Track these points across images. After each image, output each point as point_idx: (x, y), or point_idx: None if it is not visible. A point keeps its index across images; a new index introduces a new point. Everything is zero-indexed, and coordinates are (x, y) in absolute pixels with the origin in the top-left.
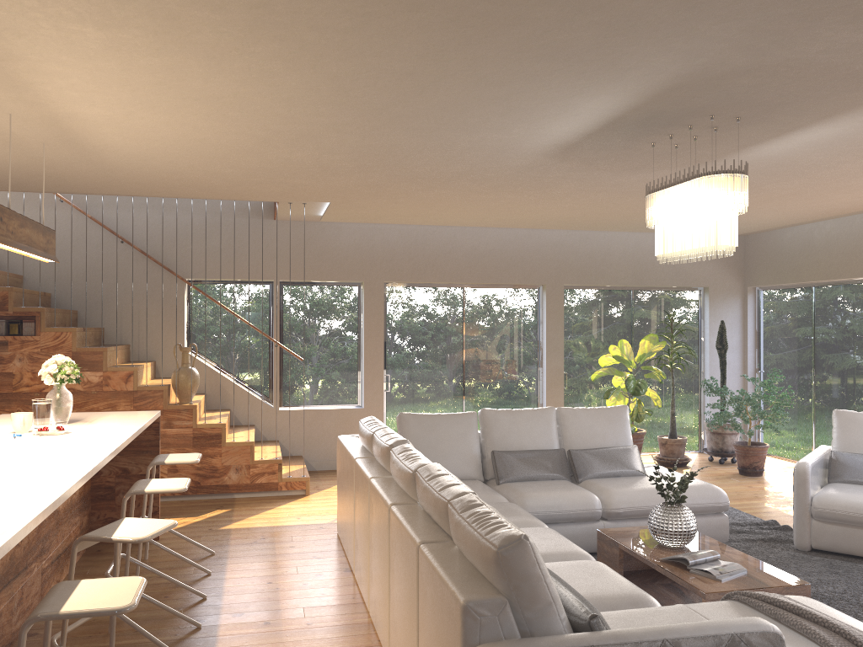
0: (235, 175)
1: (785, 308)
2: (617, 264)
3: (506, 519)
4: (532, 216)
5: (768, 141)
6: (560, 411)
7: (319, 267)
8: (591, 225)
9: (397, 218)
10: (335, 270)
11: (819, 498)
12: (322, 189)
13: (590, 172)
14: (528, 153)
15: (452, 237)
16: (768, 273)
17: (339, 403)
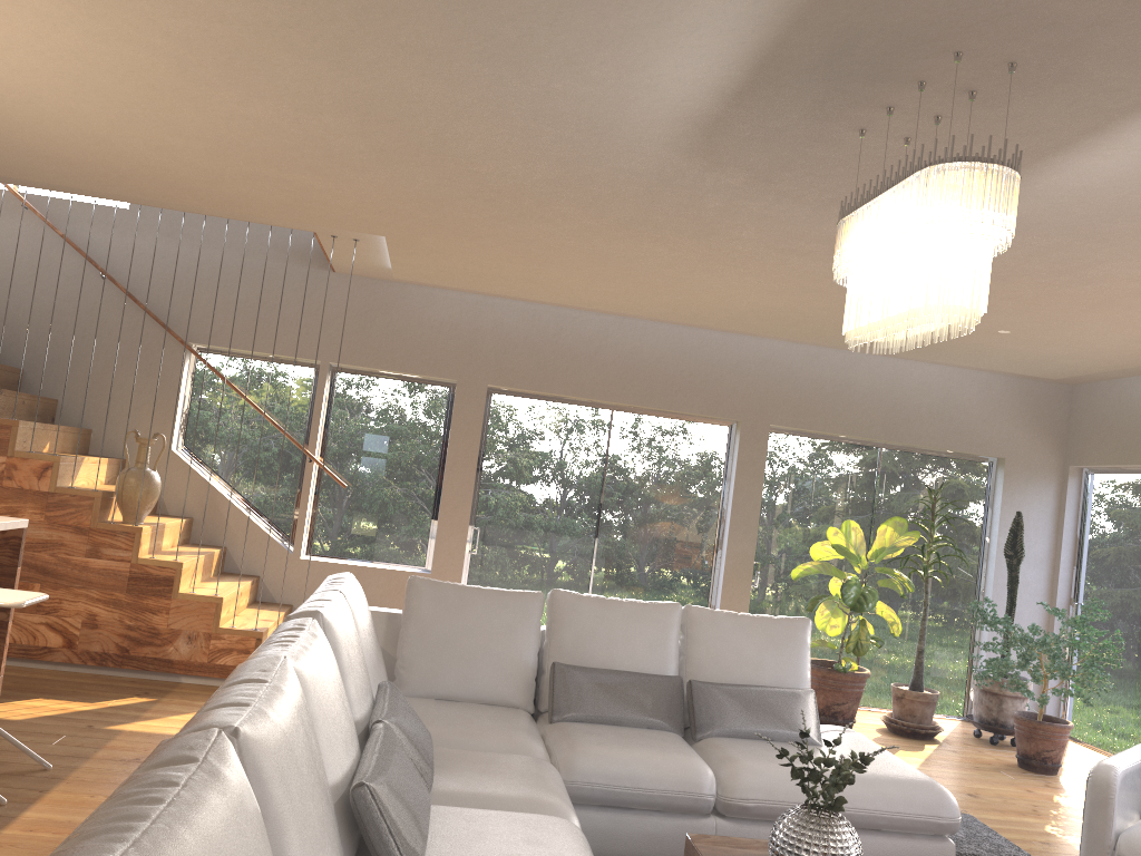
0: (196, 155)
1: (1128, 506)
2: (859, 404)
3: (185, 810)
4: (714, 302)
5: (1082, 143)
6: (689, 612)
7: (392, 351)
8: (815, 331)
9: (506, 284)
10: (414, 358)
11: (1131, 838)
12: (353, 204)
13: (772, 201)
14: (646, 141)
15: (602, 330)
16: (1104, 446)
17: (396, 562)
